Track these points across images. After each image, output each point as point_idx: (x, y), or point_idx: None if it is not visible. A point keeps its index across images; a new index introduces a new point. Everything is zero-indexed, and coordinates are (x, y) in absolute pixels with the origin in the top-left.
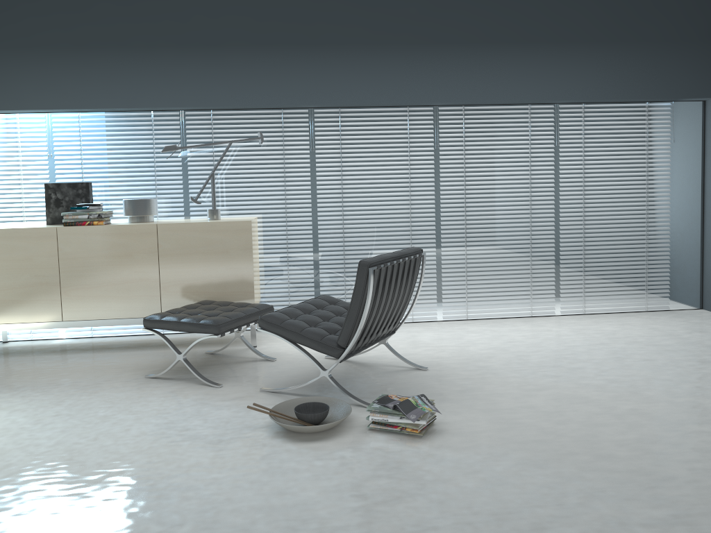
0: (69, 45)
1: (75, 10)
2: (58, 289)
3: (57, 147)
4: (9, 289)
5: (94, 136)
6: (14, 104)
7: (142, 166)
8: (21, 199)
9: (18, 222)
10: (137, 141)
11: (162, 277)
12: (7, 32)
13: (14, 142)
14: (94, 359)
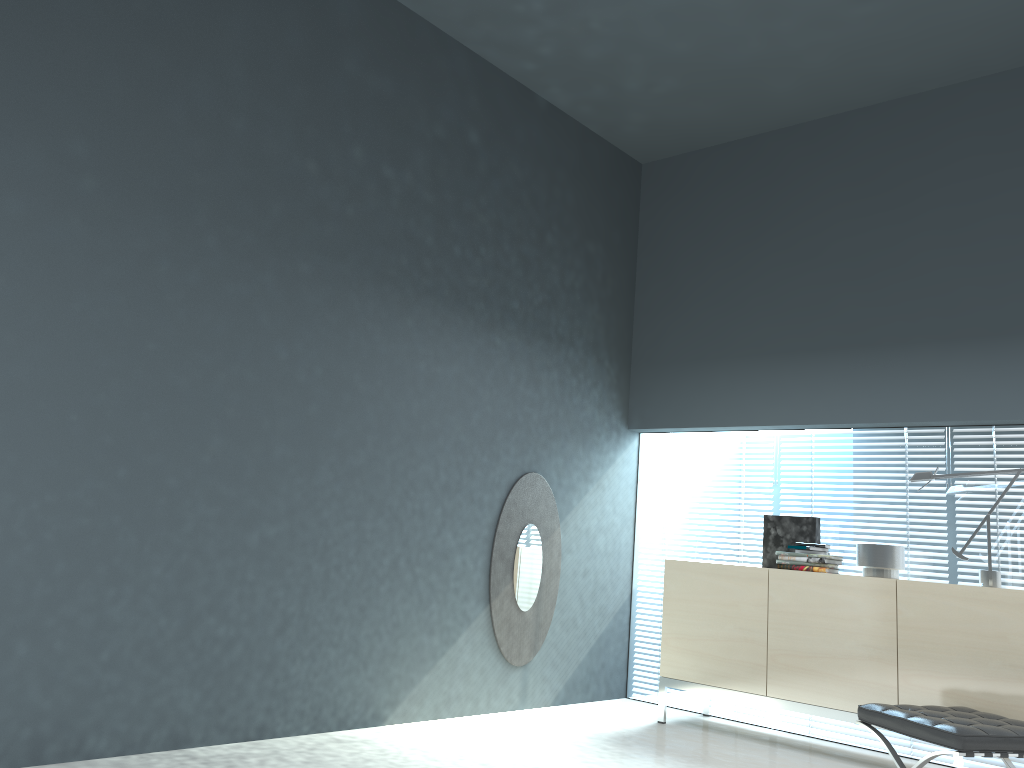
0: (803, 349)
1: (813, 308)
2: (764, 650)
3: (783, 472)
4: (709, 640)
5: (827, 459)
6: (740, 419)
7: (888, 501)
8: (738, 533)
9: (733, 562)
10: (882, 467)
11: (901, 659)
12: (739, 340)
13: (738, 464)
14: (800, 759)
